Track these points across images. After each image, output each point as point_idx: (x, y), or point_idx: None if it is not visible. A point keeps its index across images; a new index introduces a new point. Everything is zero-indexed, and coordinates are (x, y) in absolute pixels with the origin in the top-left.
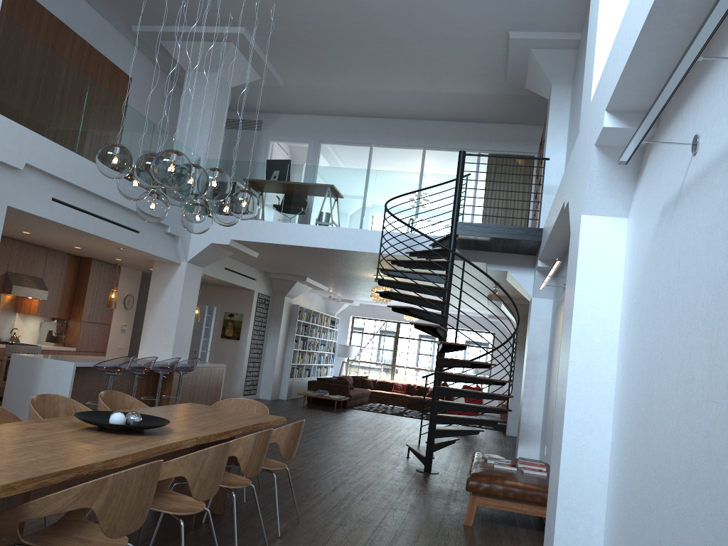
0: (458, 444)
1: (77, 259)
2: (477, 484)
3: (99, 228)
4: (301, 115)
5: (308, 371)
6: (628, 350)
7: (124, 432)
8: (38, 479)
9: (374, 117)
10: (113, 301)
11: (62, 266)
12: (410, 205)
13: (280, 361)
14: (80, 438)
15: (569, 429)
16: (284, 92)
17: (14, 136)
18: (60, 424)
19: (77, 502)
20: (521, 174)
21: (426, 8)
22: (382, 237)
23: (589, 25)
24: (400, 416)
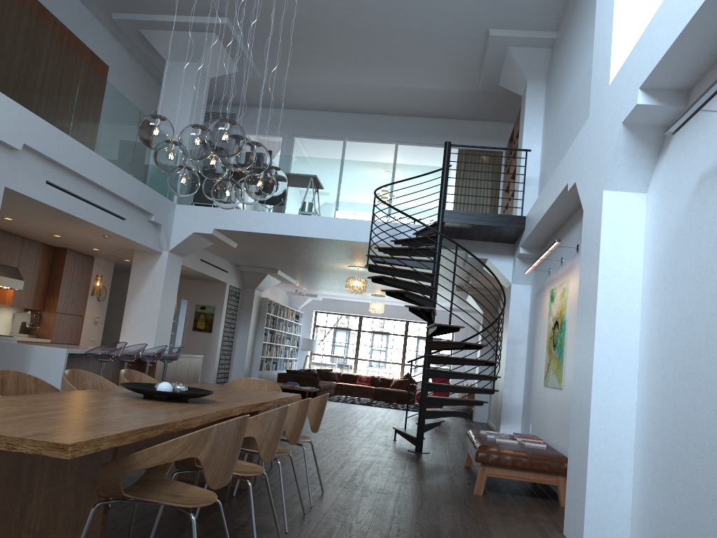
0: (434, 429)
1: (51, 249)
2: (486, 455)
3: (89, 214)
4: (274, 109)
5: (275, 364)
6: (657, 313)
7: (173, 401)
8: (138, 432)
9: (347, 112)
10: (98, 289)
11: (37, 256)
12: (393, 195)
13: (250, 354)
14: (139, 404)
15: (597, 391)
16: (260, 85)
17: (13, 116)
18: (108, 394)
19: (184, 452)
20: (504, 164)
21: (412, 3)
22: (371, 224)
23: (596, 16)
24: (370, 406)
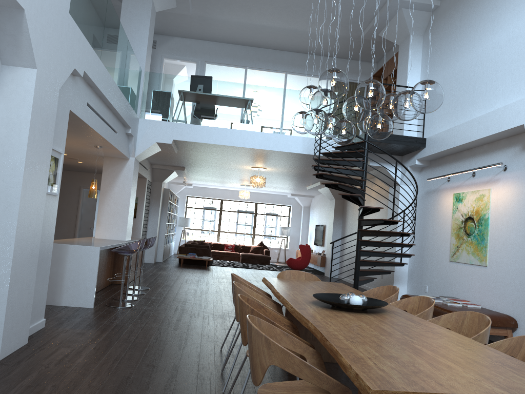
0: None
1: None
2: None
3: (103, 130)
4: (189, 39)
5: (168, 239)
6: None
7: (367, 311)
8: None
9: (248, 46)
10: (95, 191)
11: None
12: None
13: (158, 233)
14: (380, 321)
15: None
16: (187, 19)
17: (80, 46)
18: (321, 310)
19: None
20: None
21: None
22: (316, 141)
23: None
24: (250, 268)
